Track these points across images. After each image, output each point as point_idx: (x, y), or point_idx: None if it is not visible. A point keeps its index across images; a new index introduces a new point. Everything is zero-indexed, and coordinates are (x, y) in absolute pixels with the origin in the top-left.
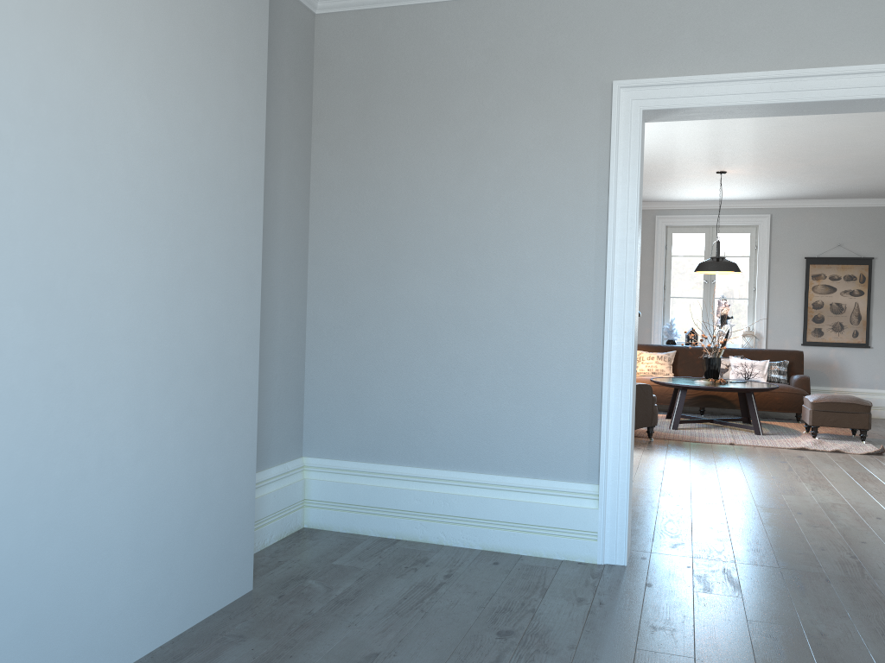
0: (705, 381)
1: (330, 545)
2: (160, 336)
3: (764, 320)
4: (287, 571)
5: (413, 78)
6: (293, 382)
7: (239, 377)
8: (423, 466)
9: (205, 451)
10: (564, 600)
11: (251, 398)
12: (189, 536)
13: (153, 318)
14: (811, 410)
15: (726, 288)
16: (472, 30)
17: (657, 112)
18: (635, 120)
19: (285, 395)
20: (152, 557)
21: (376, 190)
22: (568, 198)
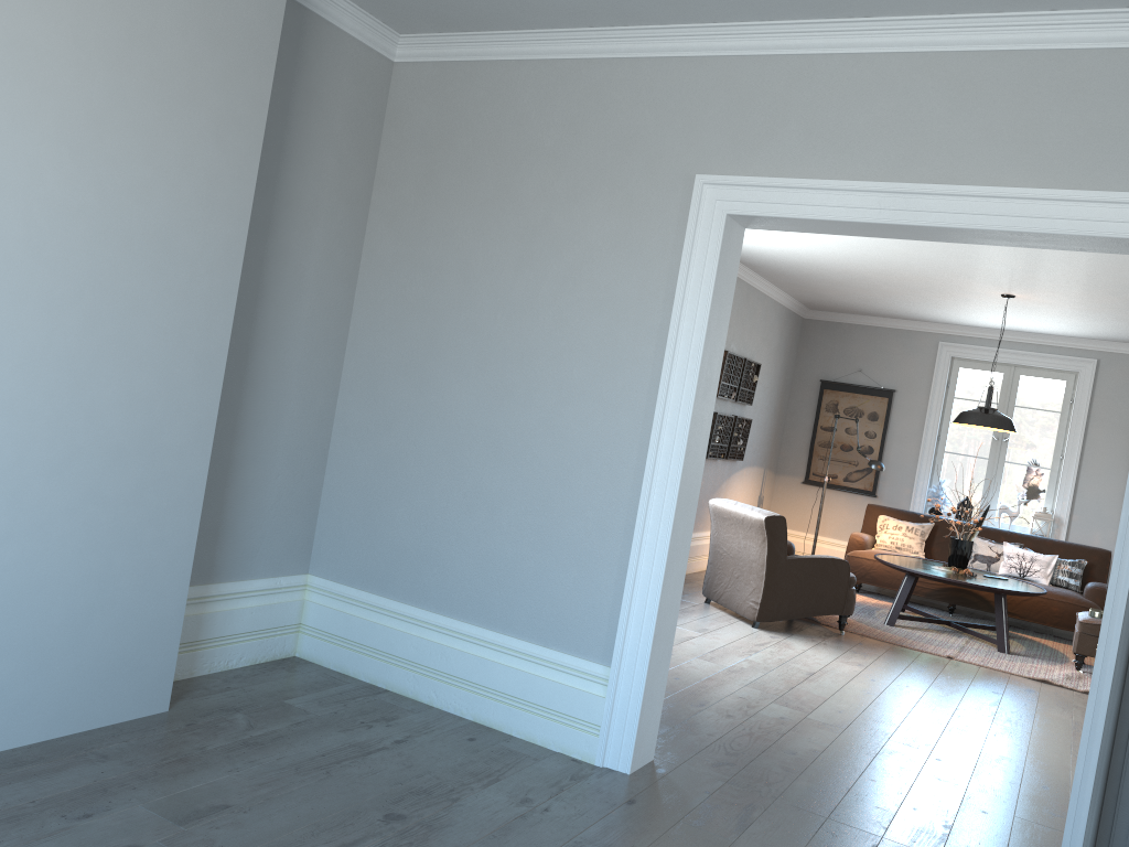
0: (946, 569)
1: (303, 681)
2: (56, 411)
3: (1068, 501)
4: (225, 700)
5: (484, 148)
6: (304, 486)
7: (176, 470)
8: (428, 609)
9: (110, 546)
10: (506, 796)
11: (192, 495)
12: (74, 635)
13: (48, 391)
14: (1077, 632)
15: (1022, 451)
16: (554, 97)
17: (747, 218)
18: (716, 225)
19: (289, 499)
20: (14, 649)
21: (426, 274)
22: (629, 312)
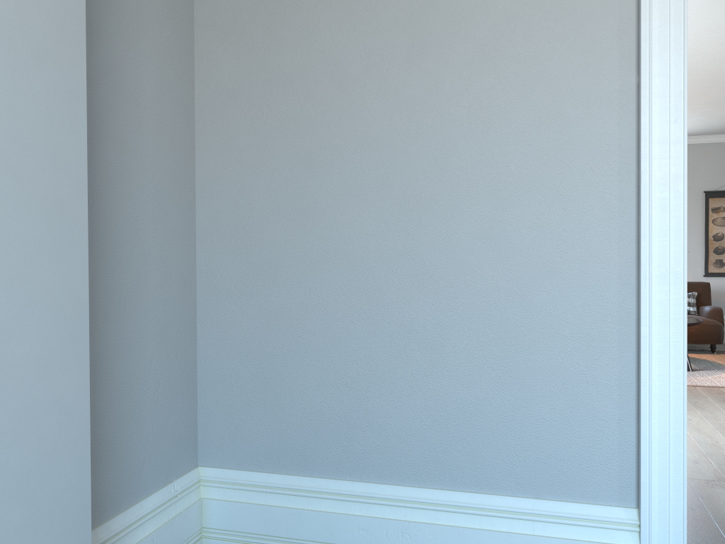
0: None
1: None
2: None
3: None
4: None
5: None
6: (179, 366)
7: (43, 396)
8: (368, 480)
9: None
10: None
11: (73, 428)
12: None
13: None
14: None
15: None
16: None
17: None
18: None
19: (167, 386)
20: None
21: (287, 89)
22: (573, 83)
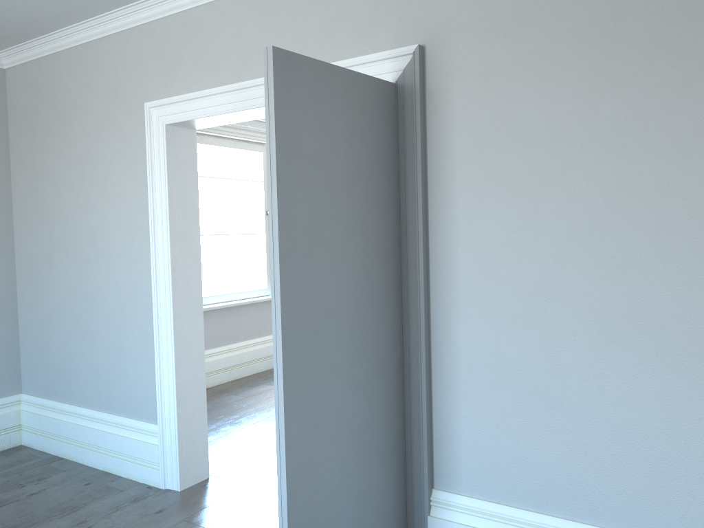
0: None
1: (9, 461)
2: None
3: None
4: None
5: (52, 111)
6: (2, 341)
7: None
8: (76, 404)
9: None
10: (70, 522)
11: None
12: None
13: None
14: None
15: None
16: (77, 71)
17: (180, 124)
18: (161, 133)
19: None
20: None
21: (41, 197)
22: (133, 198)
